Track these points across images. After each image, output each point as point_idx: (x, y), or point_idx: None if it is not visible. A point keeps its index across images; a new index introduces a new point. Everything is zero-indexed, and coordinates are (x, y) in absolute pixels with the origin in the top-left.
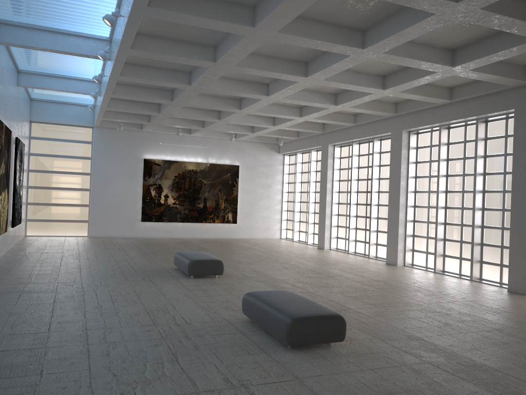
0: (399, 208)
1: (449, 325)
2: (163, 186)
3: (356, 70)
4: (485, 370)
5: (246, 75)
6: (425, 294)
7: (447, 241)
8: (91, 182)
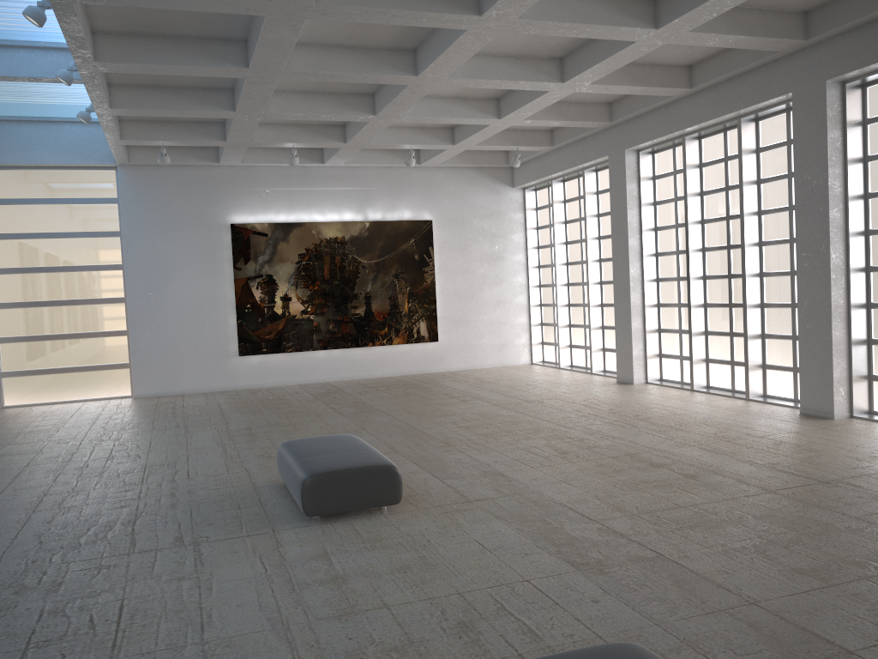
0: (831, 277)
1: None
2: (276, 279)
3: None
4: None
5: None
6: None
7: None
8: (126, 283)
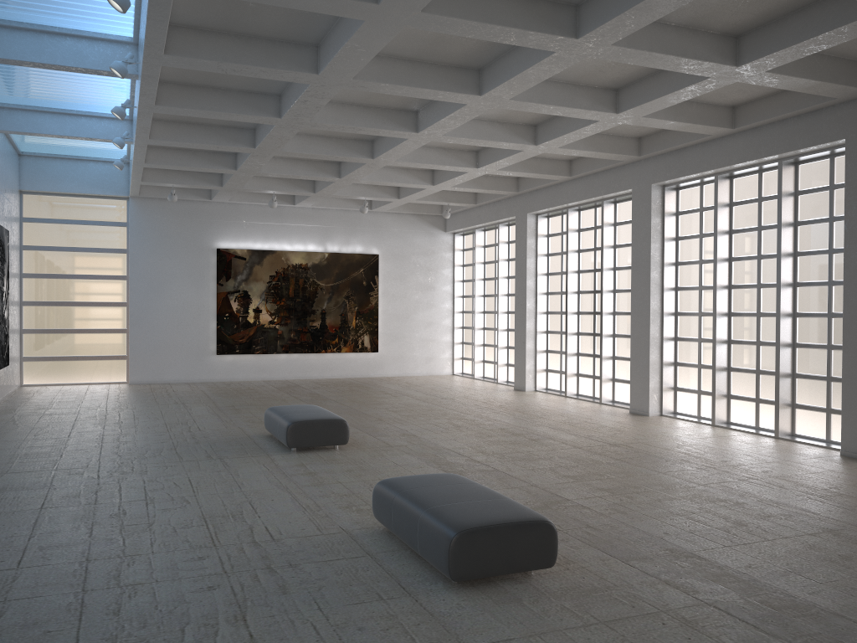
0: (650, 318)
1: (743, 526)
2: (251, 294)
3: (568, 80)
4: (814, 616)
5: (378, 97)
6: (699, 467)
7: (734, 371)
8: (128, 291)
